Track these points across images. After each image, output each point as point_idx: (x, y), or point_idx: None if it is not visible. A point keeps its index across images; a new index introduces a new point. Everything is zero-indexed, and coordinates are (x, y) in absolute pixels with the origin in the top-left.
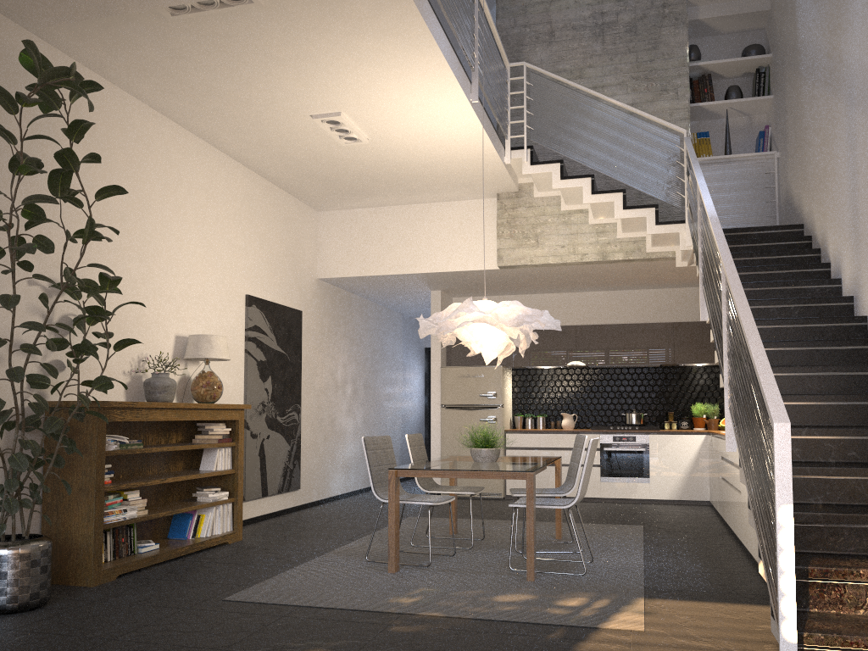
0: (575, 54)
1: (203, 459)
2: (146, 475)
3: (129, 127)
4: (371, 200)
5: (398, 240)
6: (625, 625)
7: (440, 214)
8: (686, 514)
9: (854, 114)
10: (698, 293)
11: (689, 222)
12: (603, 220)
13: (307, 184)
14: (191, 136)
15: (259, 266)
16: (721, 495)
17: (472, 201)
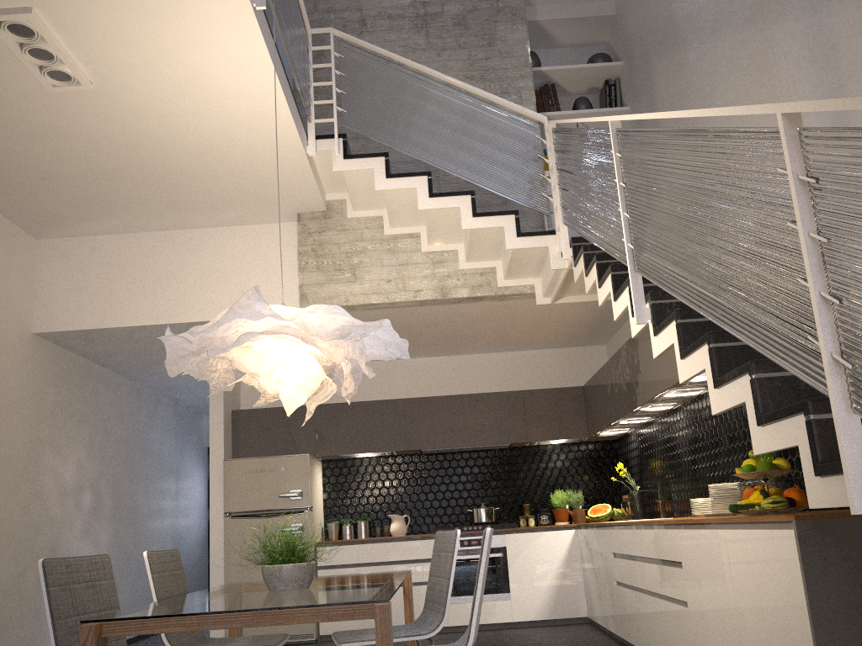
0: (393, 47)
1: None
2: None
3: None
4: (117, 219)
5: (158, 277)
6: None
7: (218, 243)
8: (570, 640)
9: (825, 17)
10: (546, 356)
11: (570, 220)
12: (440, 247)
13: (7, 181)
14: None
15: None
16: (622, 608)
17: (263, 226)
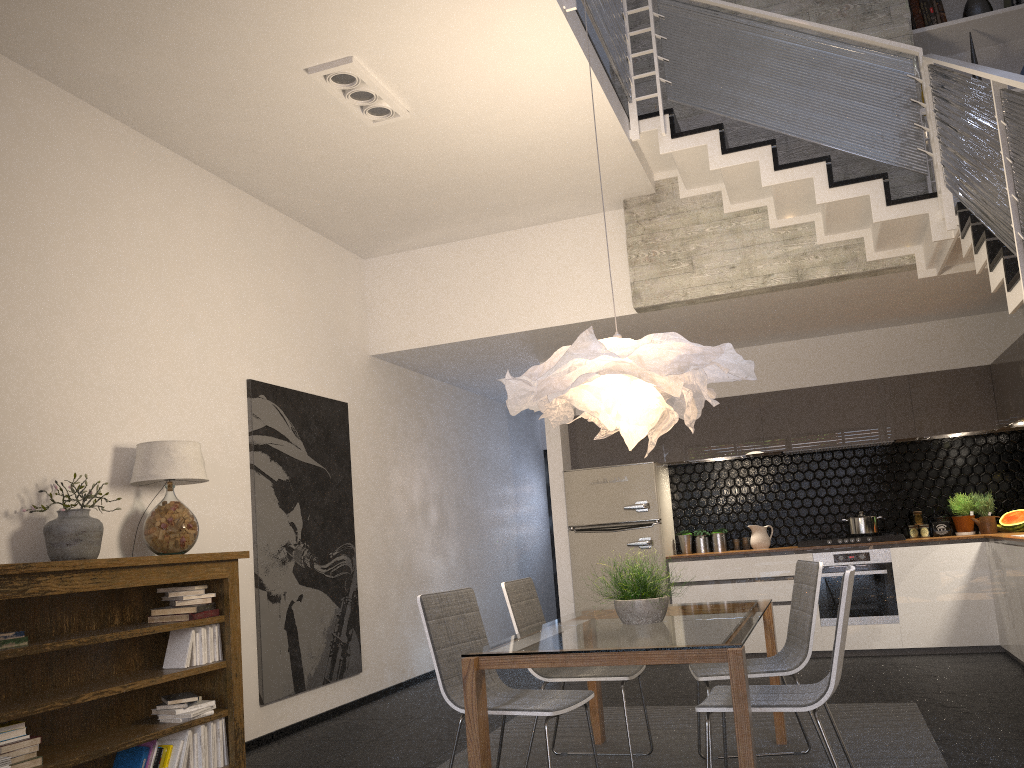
0: None
1: (169, 649)
2: (58, 687)
3: (1, 107)
4: (437, 231)
5: (483, 287)
6: None
7: (541, 243)
8: (974, 674)
9: None
10: (938, 330)
11: (953, 184)
12: (792, 220)
13: (336, 211)
14: (131, 133)
15: (269, 337)
16: None
17: (587, 217)
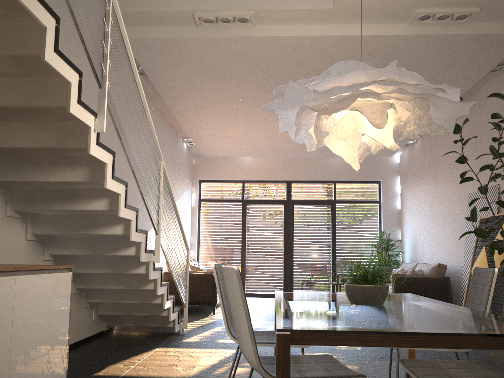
0: None
1: None
2: None
3: None
4: None
5: None
6: (211, 358)
7: None
8: None
9: None
10: None
11: None
12: None
13: None
14: None
15: None
16: None
17: None
